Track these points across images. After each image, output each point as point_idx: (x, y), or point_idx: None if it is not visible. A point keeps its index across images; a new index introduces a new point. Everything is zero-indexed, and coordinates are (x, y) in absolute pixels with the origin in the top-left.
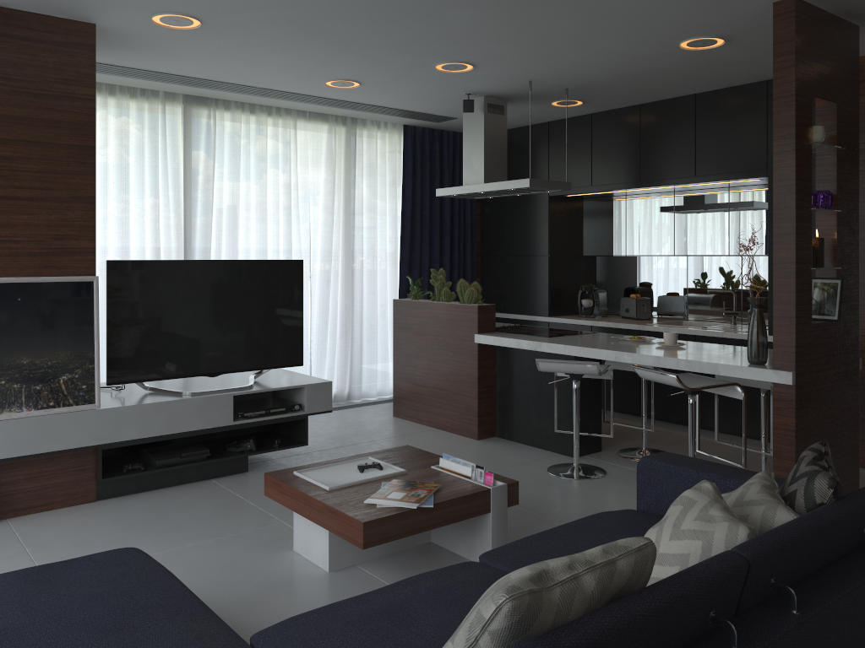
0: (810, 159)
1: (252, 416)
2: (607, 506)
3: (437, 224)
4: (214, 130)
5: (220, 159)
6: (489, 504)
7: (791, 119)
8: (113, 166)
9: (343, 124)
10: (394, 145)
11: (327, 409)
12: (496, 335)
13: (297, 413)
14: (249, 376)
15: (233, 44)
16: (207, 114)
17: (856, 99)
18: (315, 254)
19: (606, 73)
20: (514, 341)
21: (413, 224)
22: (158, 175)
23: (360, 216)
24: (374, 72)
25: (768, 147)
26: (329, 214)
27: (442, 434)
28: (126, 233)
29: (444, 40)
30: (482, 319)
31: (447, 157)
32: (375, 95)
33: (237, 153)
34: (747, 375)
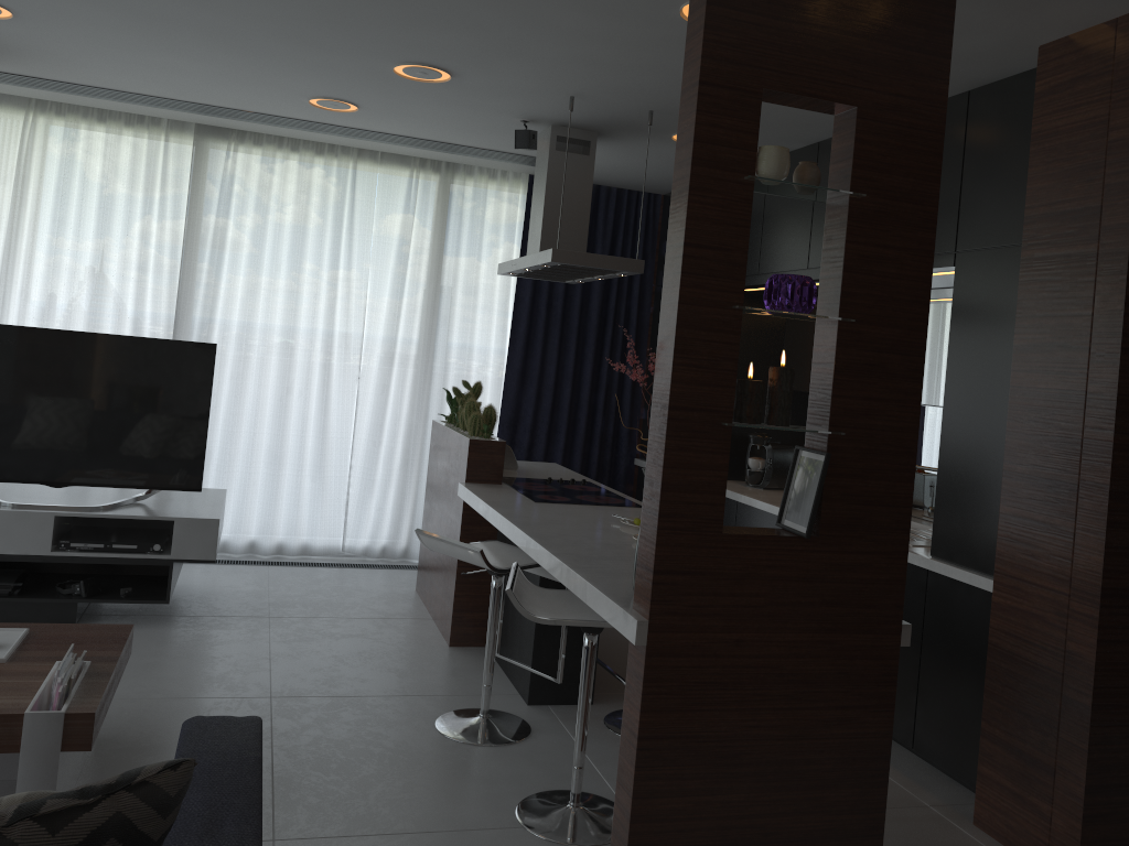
0: (745, 209)
1: (83, 548)
2: (402, 796)
3: (574, 321)
4: (231, 170)
5: (238, 208)
6: (18, 739)
7: (691, 130)
8: (95, 211)
9: (435, 170)
10: (512, 203)
11: (207, 558)
12: (479, 488)
13: (156, 555)
14: (151, 497)
15: (100, 41)
16: (226, 149)
17: (937, 101)
18: (370, 347)
19: (664, 81)
20: (477, 499)
21: (536, 318)
22: (147, 224)
23: (448, 300)
24: (338, 83)
25: (960, 211)
26: (395, 294)
27: (419, 628)
28: (95, 295)
29: (329, 25)
30: (477, 461)
31: (602, 225)
32: (409, 124)
33: (262, 202)
34: (604, 611)
